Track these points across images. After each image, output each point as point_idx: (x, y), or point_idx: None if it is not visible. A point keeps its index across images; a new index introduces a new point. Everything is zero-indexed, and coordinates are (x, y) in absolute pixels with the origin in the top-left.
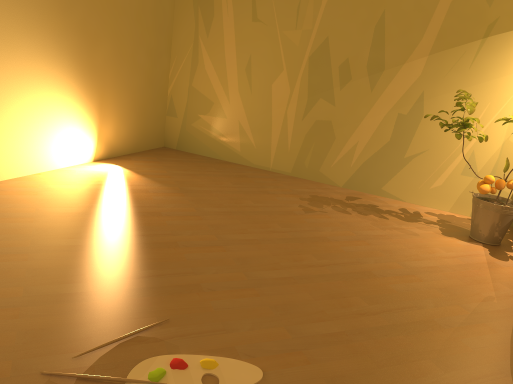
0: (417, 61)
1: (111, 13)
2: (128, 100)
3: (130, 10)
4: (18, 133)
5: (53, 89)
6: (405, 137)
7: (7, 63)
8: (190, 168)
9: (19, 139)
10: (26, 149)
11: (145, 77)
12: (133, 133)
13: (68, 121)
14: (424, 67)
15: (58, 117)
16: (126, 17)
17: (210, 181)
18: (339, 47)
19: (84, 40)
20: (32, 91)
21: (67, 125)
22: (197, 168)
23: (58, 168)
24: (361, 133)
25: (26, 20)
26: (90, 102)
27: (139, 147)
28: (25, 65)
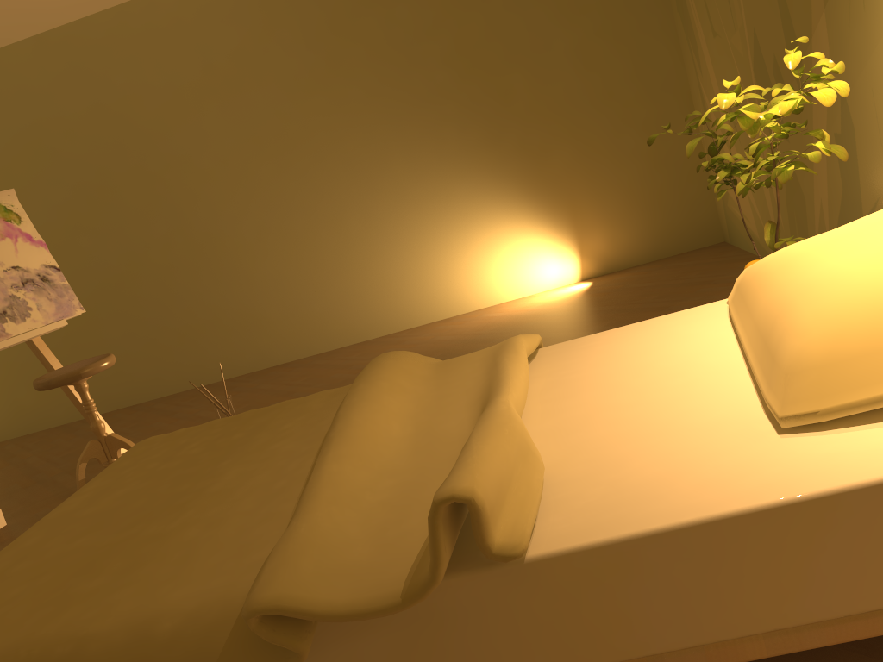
0: (819, 25)
1: (560, 114)
2: (620, 198)
3: (588, 97)
4: (475, 268)
5: (502, 219)
6: (852, 178)
7: (448, 212)
8: (662, 278)
9: (478, 273)
10: (487, 281)
11: (646, 161)
12: (645, 236)
13: (531, 245)
14: (827, 34)
15: (516, 244)
16: (585, 106)
17: (635, 297)
18: (764, 40)
19: (528, 158)
20: (480, 228)
21: (531, 249)
22: (672, 276)
23: (531, 294)
24: (819, 182)
25: (456, 169)
26: (556, 218)
27: (663, 251)
28: (465, 208)
